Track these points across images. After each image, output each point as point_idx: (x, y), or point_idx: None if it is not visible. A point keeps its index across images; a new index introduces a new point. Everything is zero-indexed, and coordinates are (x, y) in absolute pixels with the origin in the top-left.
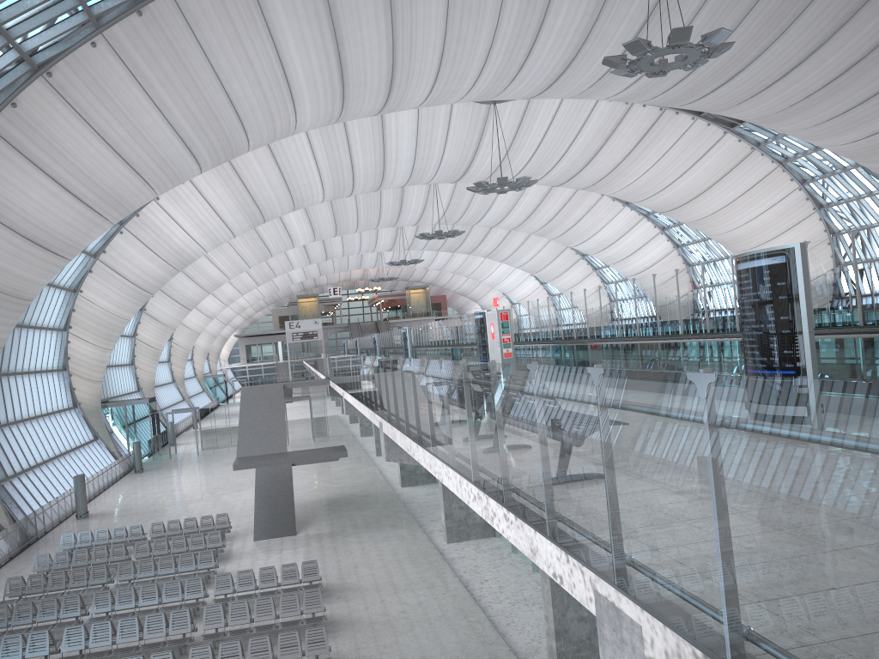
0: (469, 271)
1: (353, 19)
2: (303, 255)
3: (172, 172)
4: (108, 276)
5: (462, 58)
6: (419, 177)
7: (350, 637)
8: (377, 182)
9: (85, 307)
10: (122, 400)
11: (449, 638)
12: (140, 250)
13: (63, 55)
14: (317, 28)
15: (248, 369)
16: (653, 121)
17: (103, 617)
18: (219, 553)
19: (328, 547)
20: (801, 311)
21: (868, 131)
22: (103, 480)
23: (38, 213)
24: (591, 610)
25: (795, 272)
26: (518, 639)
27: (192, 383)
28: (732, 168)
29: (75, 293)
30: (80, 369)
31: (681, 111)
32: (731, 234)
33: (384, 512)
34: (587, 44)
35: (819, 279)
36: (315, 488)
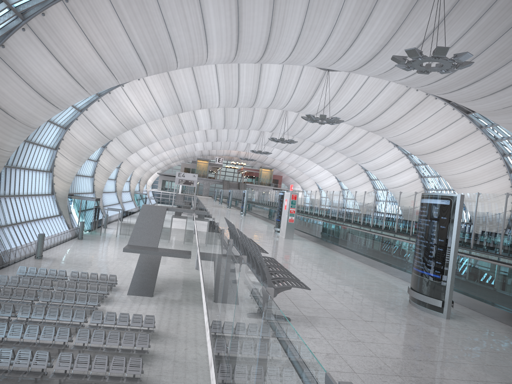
0: (297, 165)
1: (250, 3)
2: (204, 135)
3: (129, 71)
4: (86, 124)
5: (311, 40)
6: (276, 104)
7: (159, 367)
8: (251, 102)
9: (69, 139)
10: (81, 196)
11: None
12: (107, 113)
13: None
14: (228, 5)
15: (161, 193)
16: (421, 100)
17: (23, 320)
18: (104, 297)
19: (167, 309)
20: (452, 239)
21: None
22: (57, 239)
23: (46, 79)
24: None
25: (453, 212)
26: None
27: (127, 194)
28: (462, 138)
29: (65, 130)
30: (59, 173)
31: (439, 97)
32: (454, 177)
33: None
34: (387, 46)
35: (481, 218)
36: (173, 271)
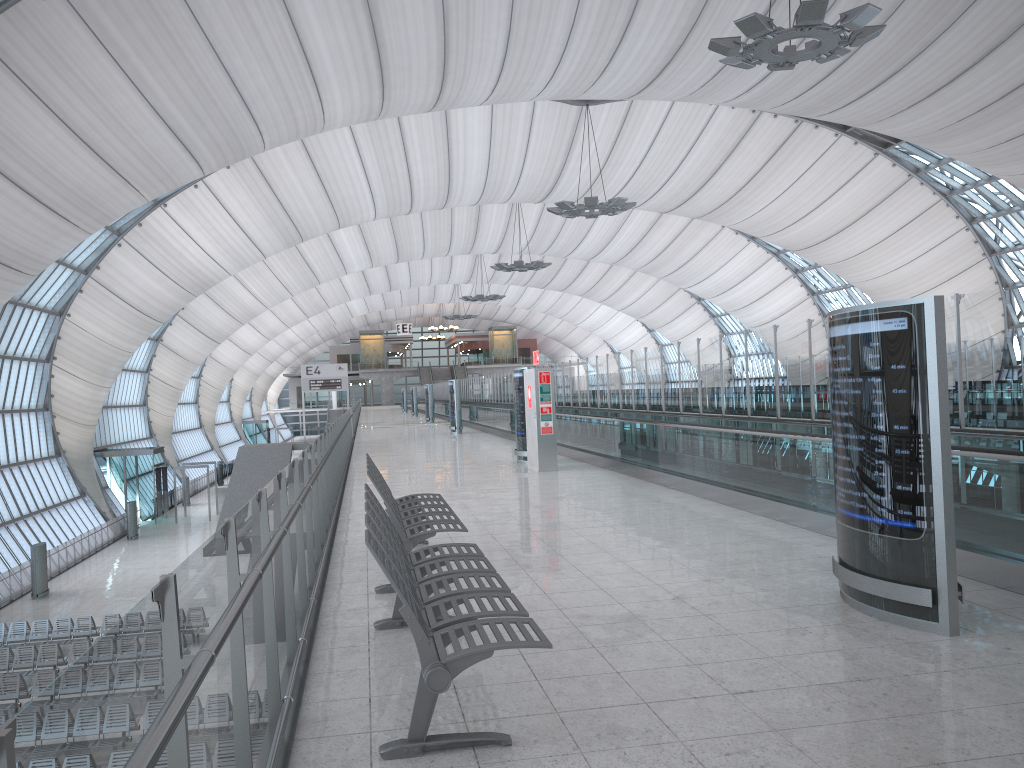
0: (563, 312)
1: None
2: (362, 283)
3: (162, 169)
4: (103, 298)
5: (535, 40)
6: (494, 193)
7: None
8: (441, 197)
9: (74, 335)
10: (123, 448)
11: None
12: (143, 268)
13: (2, 8)
14: None
15: (301, 415)
16: (786, 136)
17: None
18: None
19: None
20: (930, 419)
21: None
22: (82, 548)
23: None
24: None
25: (923, 348)
26: None
27: (227, 429)
28: (883, 199)
29: (61, 317)
30: (66, 410)
31: (822, 124)
32: (878, 282)
33: None
34: (698, 28)
35: (975, 353)
36: None
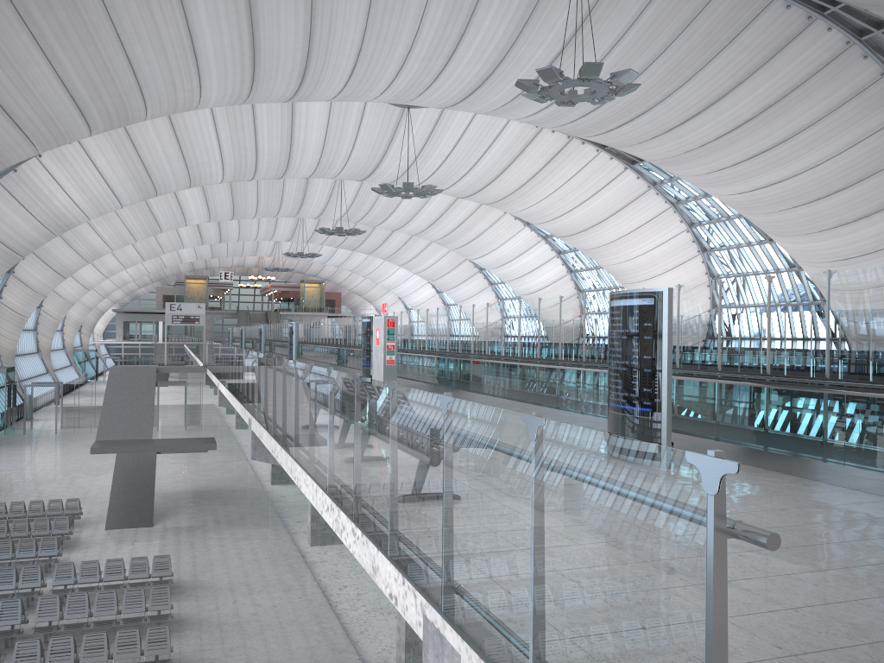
0: (367, 271)
1: (271, 1)
2: (196, 234)
3: (58, 130)
4: None
5: (379, 58)
6: (325, 170)
7: (196, 638)
8: (281, 170)
9: None
10: None
11: (299, 644)
12: (14, 209)
13: None
14: (232, 4)
15: (124, 346)
16: (560, 147)
17: None
18: (65, 541)
19: (185, 542)
20: (662, 353)
21: (752, 186)
22: None
23: None
24: (419, 634)
25: (661, 315)
26: (369, 648)
27: (59, 355)
28: (629, 203)
29: None
30: None
31: (588, 141)
32: (622, 266)
33: (249, 509)
34: (504, 63)
35: (687, 322)
36: (180, 479)
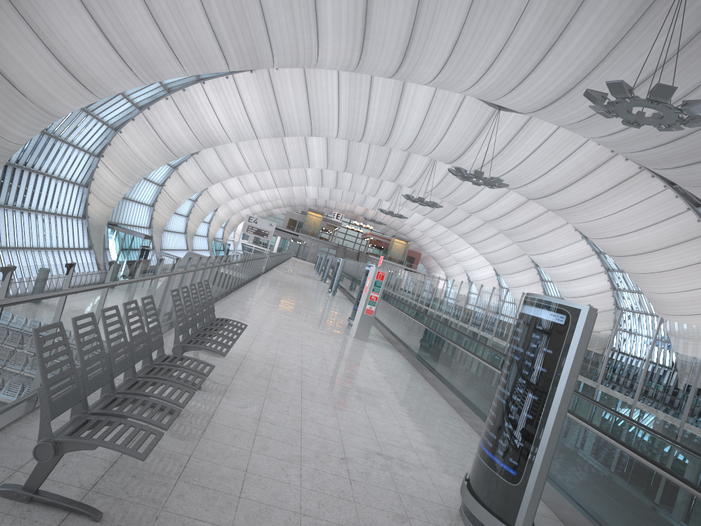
0: (444, 242)
1: None
2: (318, 177)
3: (201, 57)
4: (145, 129)
5: (472, 52)
6: (419, 147)
7: None
8: (383, 138)
9: (119, 145)
10: (127, 228)
11: None
12: (177, 119)
13: None
14: None
15: (254, 248)
16: (629, 175)
17: None
18: None
19: None
20: (554, 399)
21: None
22: None
23: (76, 46)
24: None
25: (568, 343)
26: None
27: (202, 240)
28: (683, 241)
29: (115, 132)
30: (99, 191)
31: (657, 176)
32: (661, 296)
33: None
34: (587, 80)
35: (658, 365)
36: None
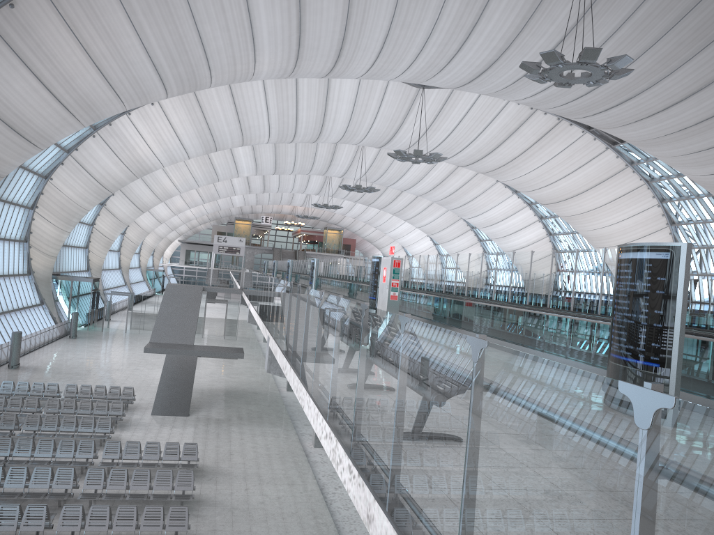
0: (378, 223)
1: None
2: (245, 185)
3: (142, 91)
4: (76, 171)
5: (403, 42)
6: (350, 137)
7: (211, 518)
8: (315, 135)
9: (52, 193)
10: (71, 275)
11: None
12: (107, 154)
13: None
14: None
15: (185, 269)
16: (550, 128)
17: (0, 460)
18: (118, 421)
19: (212, 432)
20: (676, 309)
21: None
22: (40, 340)
23: (18, 103)
24: None
25: (677, 270)
26: None
27: (136, 272)
28: (607, 178)
29: (45, 180)
30: (39, 243)
31: (575, 123)
32: (596, 232)
33: (267, 410)
34: (509, 50)
35: None
36: (214, 379)
